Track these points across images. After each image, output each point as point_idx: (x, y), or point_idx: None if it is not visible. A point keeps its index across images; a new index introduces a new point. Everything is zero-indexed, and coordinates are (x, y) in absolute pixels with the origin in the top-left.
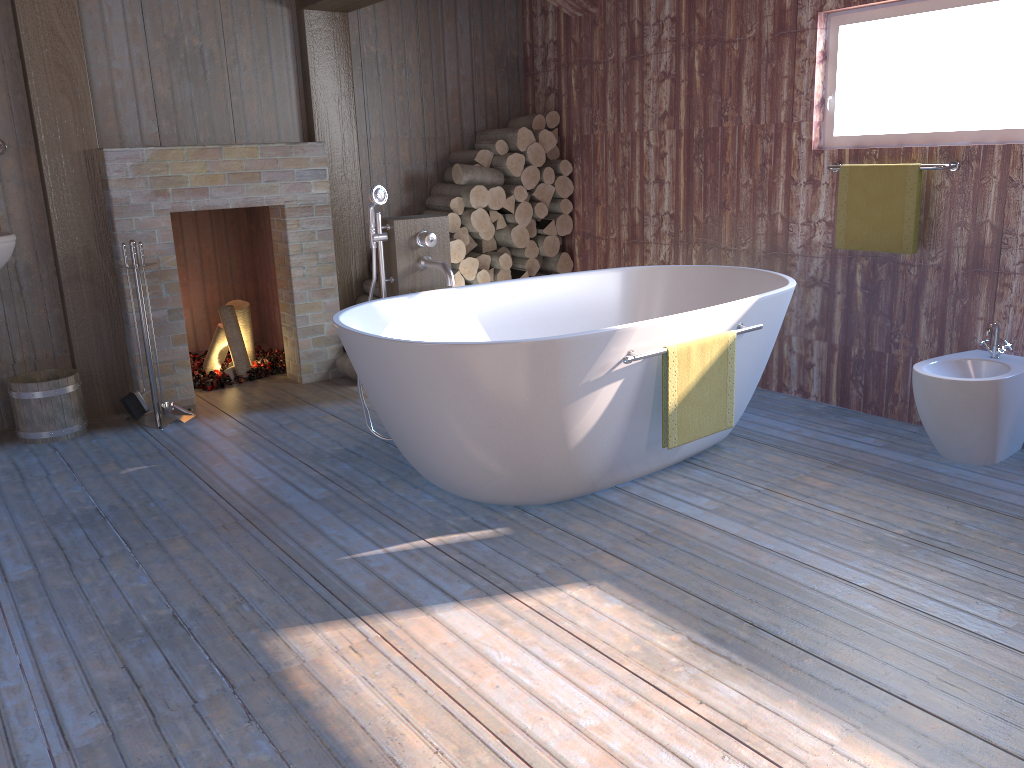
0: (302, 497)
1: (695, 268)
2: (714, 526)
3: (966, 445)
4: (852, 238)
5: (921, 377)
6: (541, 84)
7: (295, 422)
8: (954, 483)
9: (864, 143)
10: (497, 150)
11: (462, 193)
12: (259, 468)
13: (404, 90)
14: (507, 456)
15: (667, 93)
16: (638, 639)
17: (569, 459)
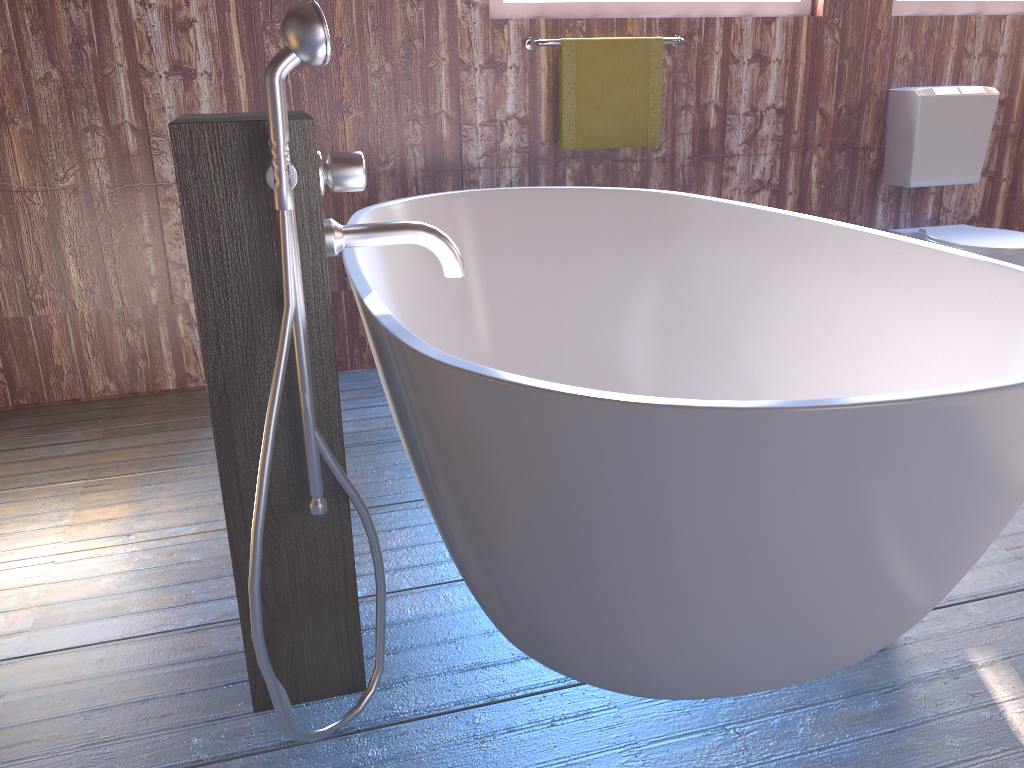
0: None
1: (426, 200)
2: None
3: None
4: (586, 134)
5: None
6: None
7: None
8: None
9: (548, 13)
10: None
11: None
12: None
13: None
14: None
15: None
16: None
17: None
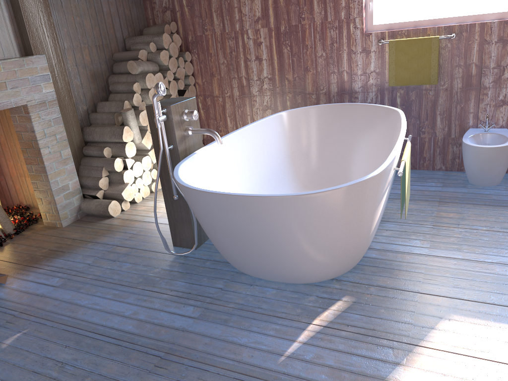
0: (184, 319)
1: (314, 107)
2: (446, 256)
3: (494, 177)
4: (399, 79)
5: (477, 148)
6: (158, 5)
7: (97, 259)
8: (501, 198)
9: (393, 27)
10: (151, 49)
11: (138, 79)
12: (119, 305)
13: (79, 13)
14: (344, 252)
15: (259, 6)
16: None
17: (368, 241)
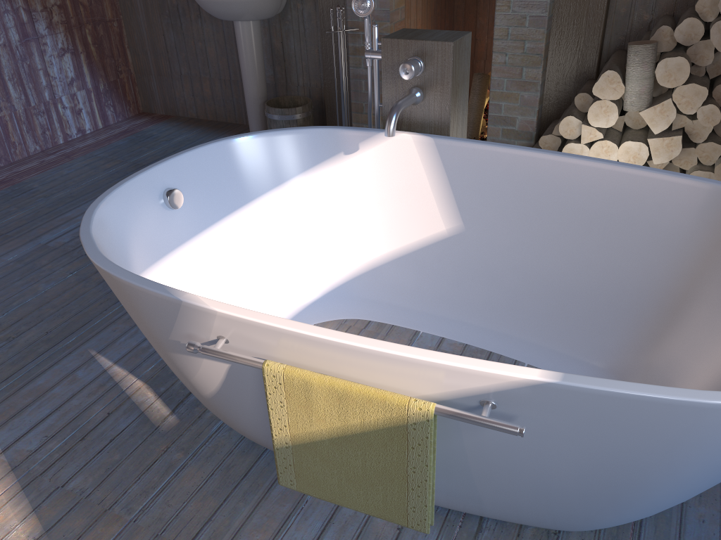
0: None
1: None
2: None
3: None
4: None
5: None
6: None
7: None
8: None
9: None
10: None
11: None
12: None
13: None
14: None
15: None
16: None
17: (210, 405)
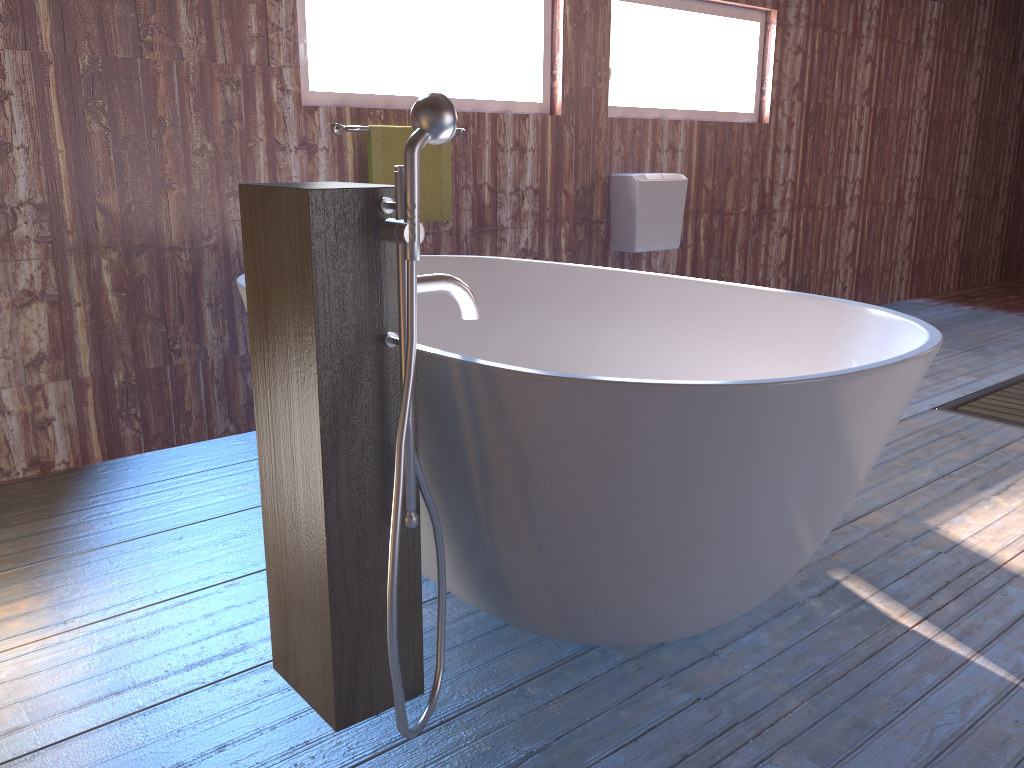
0: None
1: None
2: None
3: None
4: None
5: None
6: None
7: None
8: None
9: (348, 102)
10: None
11: None
12: None
13: None
14: None
15: None
16: (1018, 511)
17: None
